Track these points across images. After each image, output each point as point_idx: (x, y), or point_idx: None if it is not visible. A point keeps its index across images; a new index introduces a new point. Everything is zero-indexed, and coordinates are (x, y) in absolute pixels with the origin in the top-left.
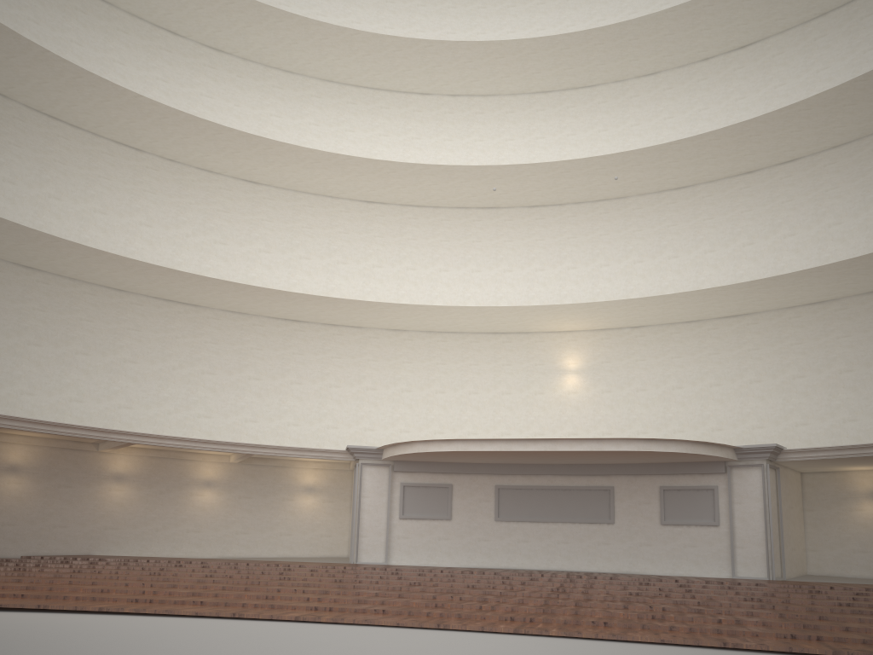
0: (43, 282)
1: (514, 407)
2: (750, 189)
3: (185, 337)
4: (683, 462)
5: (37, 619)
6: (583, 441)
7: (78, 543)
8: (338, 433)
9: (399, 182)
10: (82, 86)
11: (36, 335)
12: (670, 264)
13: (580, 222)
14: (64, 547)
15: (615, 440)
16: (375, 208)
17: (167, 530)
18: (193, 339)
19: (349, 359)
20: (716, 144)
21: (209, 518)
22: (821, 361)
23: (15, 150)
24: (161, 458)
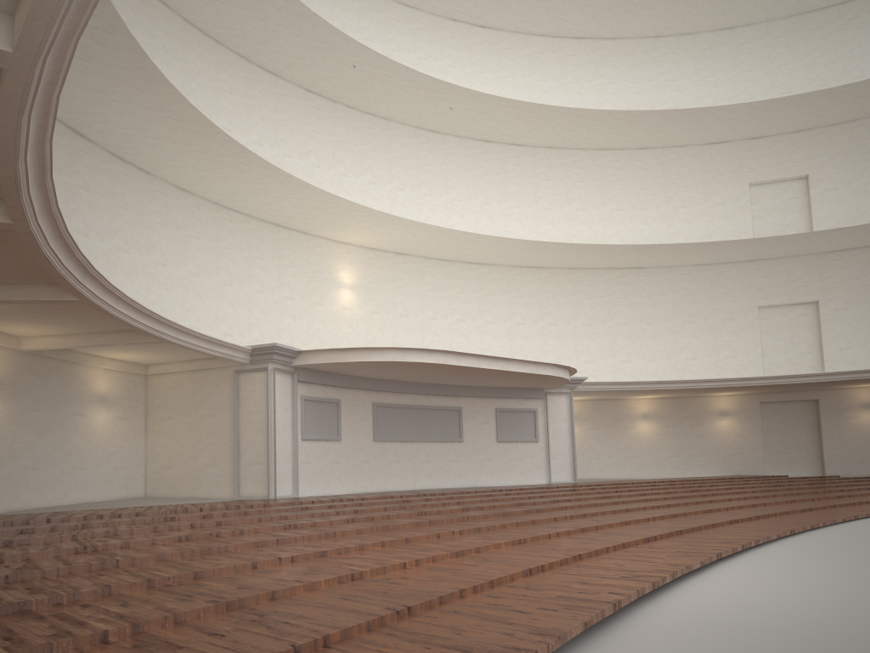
0: None
1: (297, 315)
2: (488, 156)
3: None
4: (514, 388)
5: (791, 566)
6: (526, 363)
7: None
8: None
9: None
10: None
11: None
12: (426, 201)
13: (351, 128)
14: None
15: (544, 365)
16: (158, 7)
17: None
18: None
19: (137, 215)
20: (506, 111)
21: None
22: (537, 314)
23: None
24: None
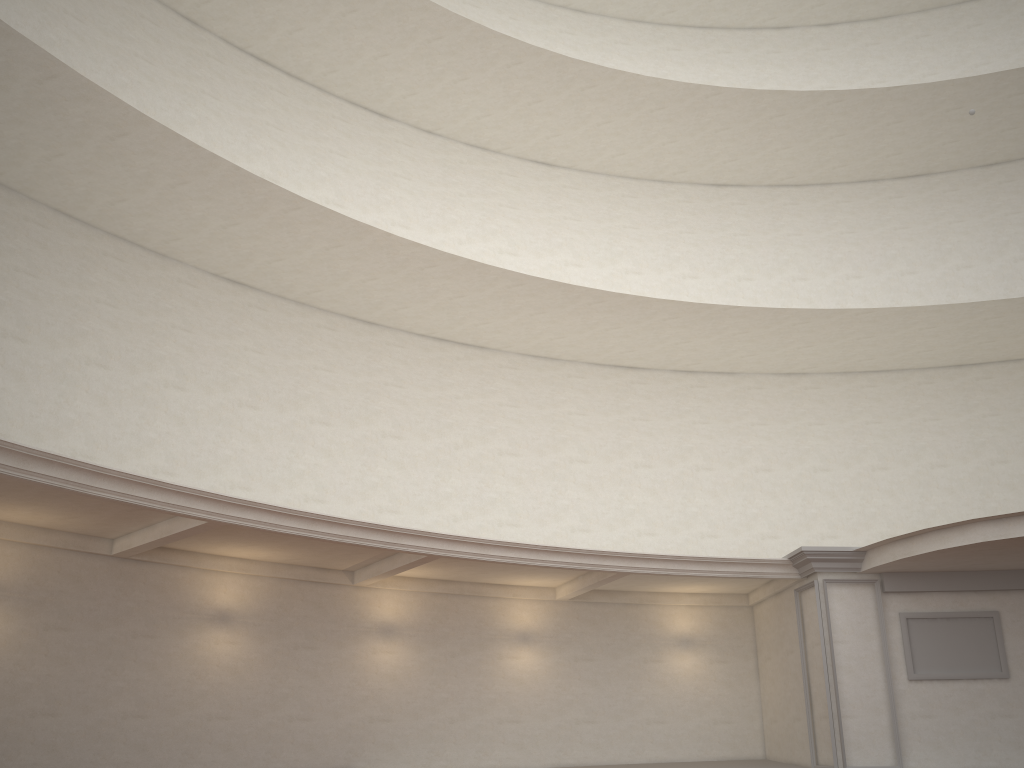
0: (258, 307)
1: (1018, 483)
2: None
3: (469, 397)
4: None
5: None
6: None
7: (330, 749)
8: (719, 545)
9: (782, 136)
10: None
11: (250, 391)
12: None
13: None
14: (307, 757)
15: None
16: (730, 194)
17: (467, 721)
18: (482, 401)
19: (720, 424)
20: None
21: (531, 698)
22: None
23: (211, 103)
24: (449, 595)
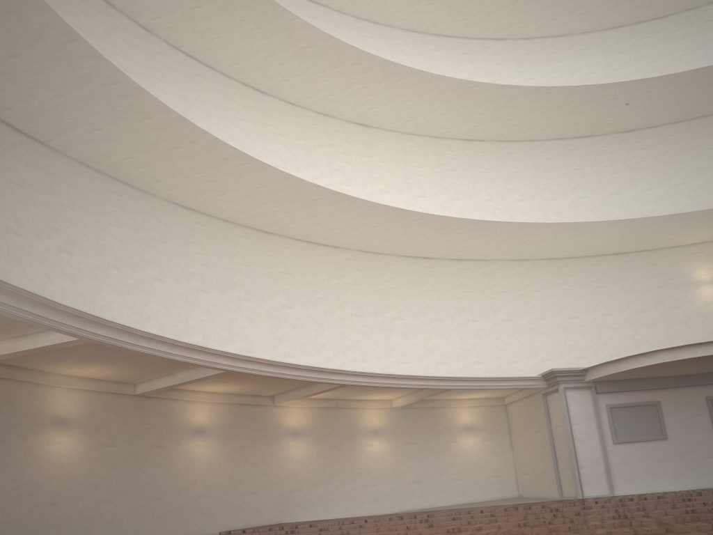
0: (202, 224)
1: (652, 324)
2: None
3: (330, 279)
4: None
5: None
6: None
7: (269, 511)
8: (484, 368)
9: (511, 112)
10: (238, 9)
11: (202, 281)
12: None
13: (679, 140)
14: (257, 517)
15: None
16: (475, 146)
17: (346, 487)
18: (338, 282)
19: (480, 292)
20: None
21: (382, 470)
22: None
23: (162, 86)
24: (329, 408)
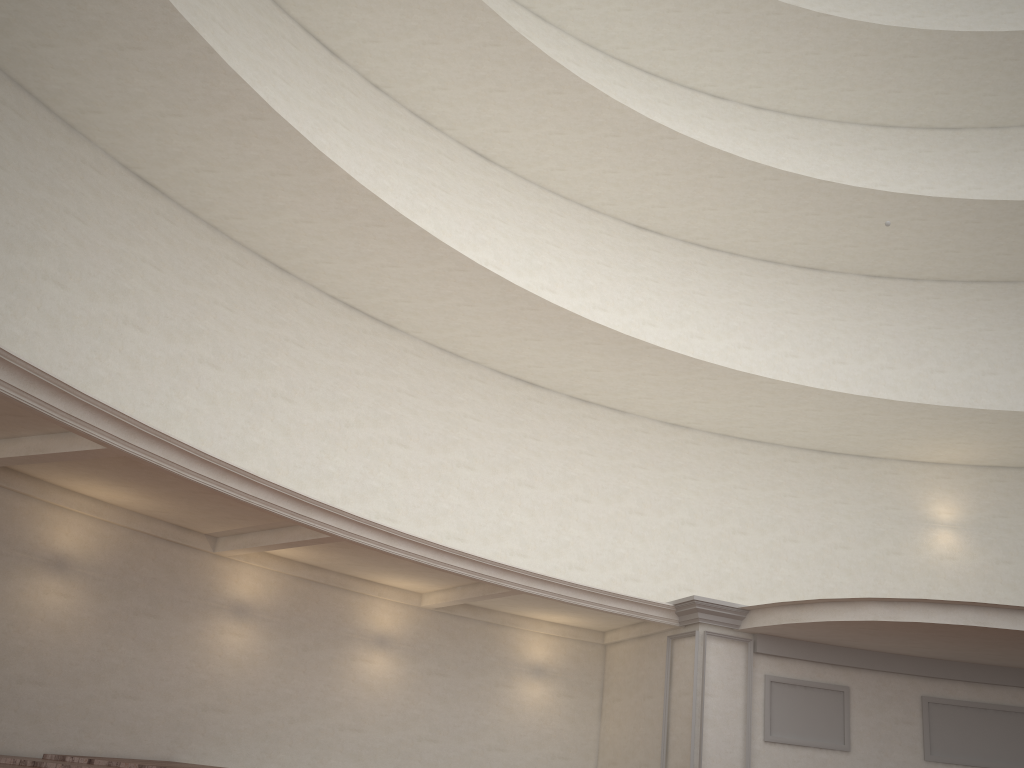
0: (166, 218)
1: (855, 570)
2: None
3: (369, 375)
4: None
5: None
6: None
7: (154, 735)
8: (584, 579)
9: (713, 197)
10: None
11: (139, 310)
12: None
13: (946, 307)
14: (126, 742)
15: None
16: (648, 238)
17: (308, 724)
18: (381, 382)
19: (604, 459)
20: None
21: (377, 707)
22: None
23: None
24: (312, 583)
